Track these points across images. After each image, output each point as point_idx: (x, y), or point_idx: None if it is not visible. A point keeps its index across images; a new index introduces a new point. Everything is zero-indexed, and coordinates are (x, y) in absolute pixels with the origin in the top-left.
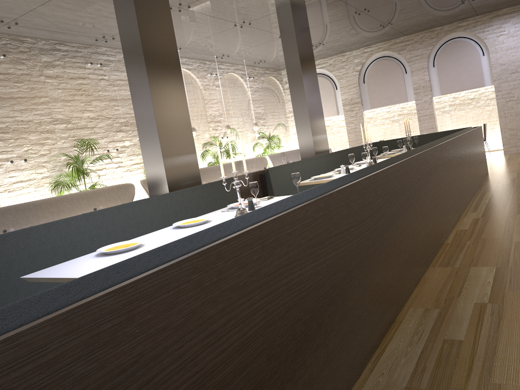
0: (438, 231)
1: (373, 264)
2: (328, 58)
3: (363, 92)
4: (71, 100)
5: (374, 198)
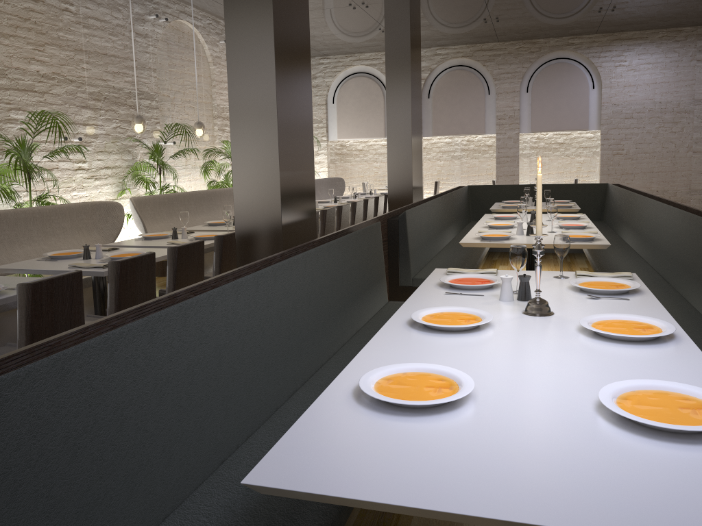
0: None
1: None
2: (383, 52)
3: (426, 110)
4: (12, 36)
5: None
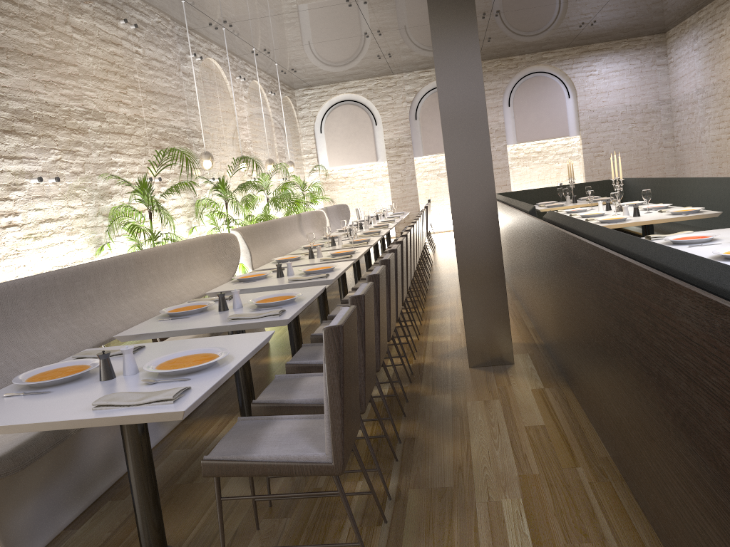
0: None
1: None
2: (367, 79)
3: (415, 131)
4: (106, 80)
5: None
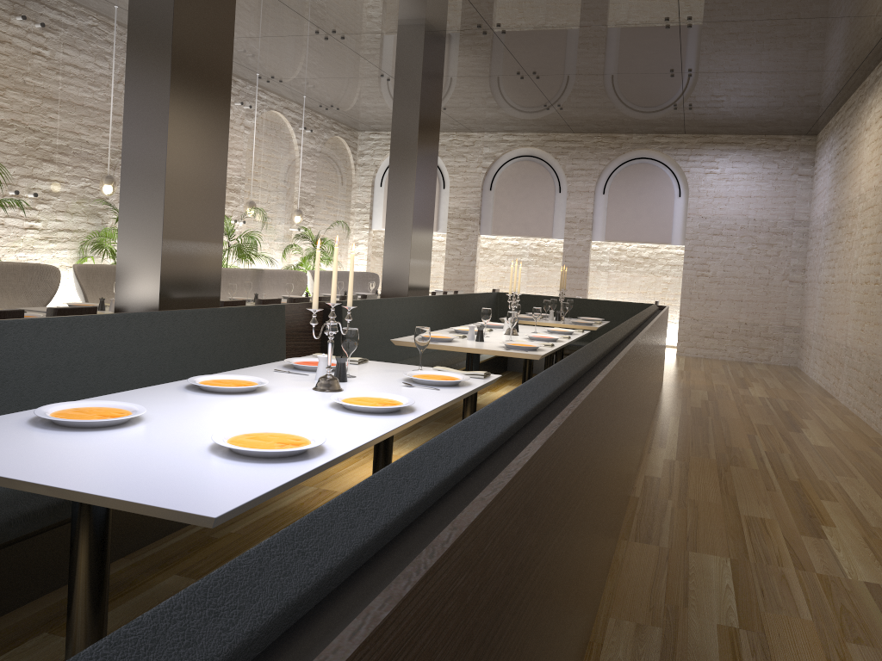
0: (630, 475)
1: (590, 537)
2: (442, 133)
3: (486, 204)
4: None
5: (605, 415)
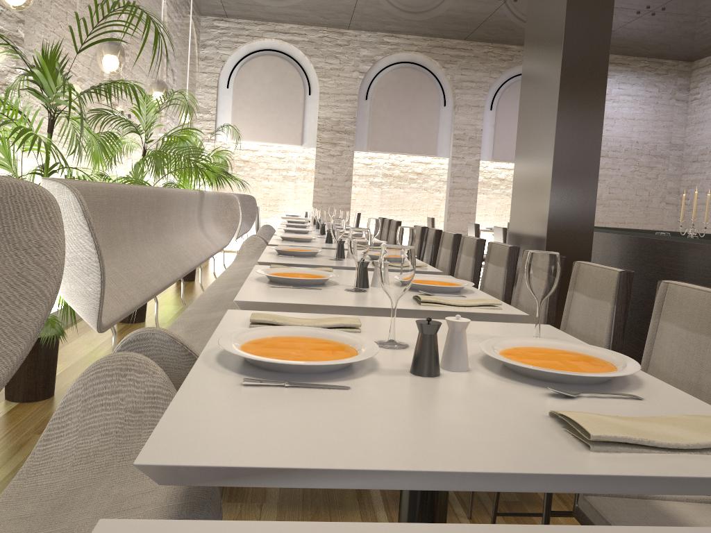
0: None
1: None
2: (309, 27)
3: (361, 115)
4: None
5: None
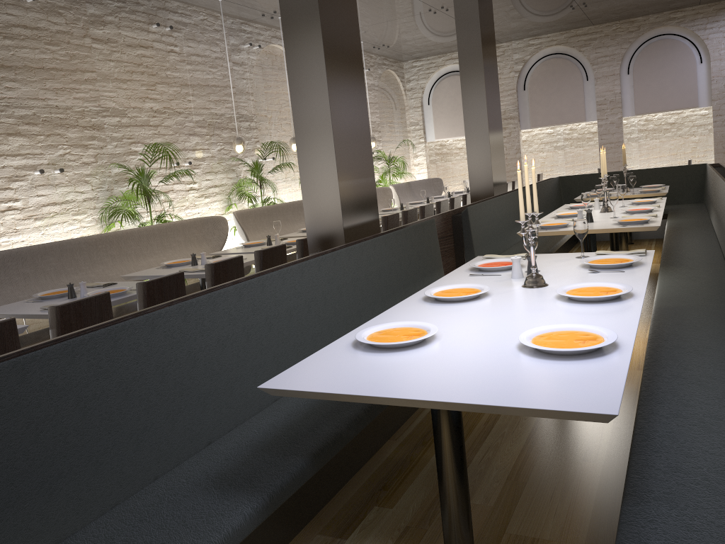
0: None
1: None
2: None
3: (522, 102)
4: (129, 81)
5: None
